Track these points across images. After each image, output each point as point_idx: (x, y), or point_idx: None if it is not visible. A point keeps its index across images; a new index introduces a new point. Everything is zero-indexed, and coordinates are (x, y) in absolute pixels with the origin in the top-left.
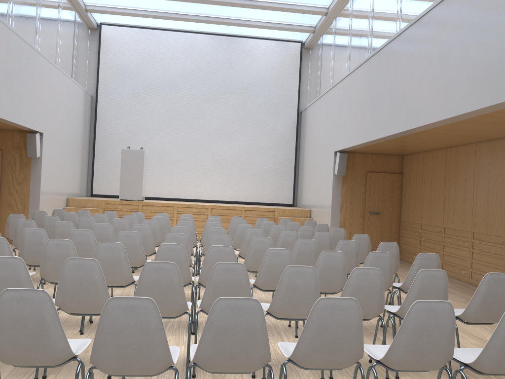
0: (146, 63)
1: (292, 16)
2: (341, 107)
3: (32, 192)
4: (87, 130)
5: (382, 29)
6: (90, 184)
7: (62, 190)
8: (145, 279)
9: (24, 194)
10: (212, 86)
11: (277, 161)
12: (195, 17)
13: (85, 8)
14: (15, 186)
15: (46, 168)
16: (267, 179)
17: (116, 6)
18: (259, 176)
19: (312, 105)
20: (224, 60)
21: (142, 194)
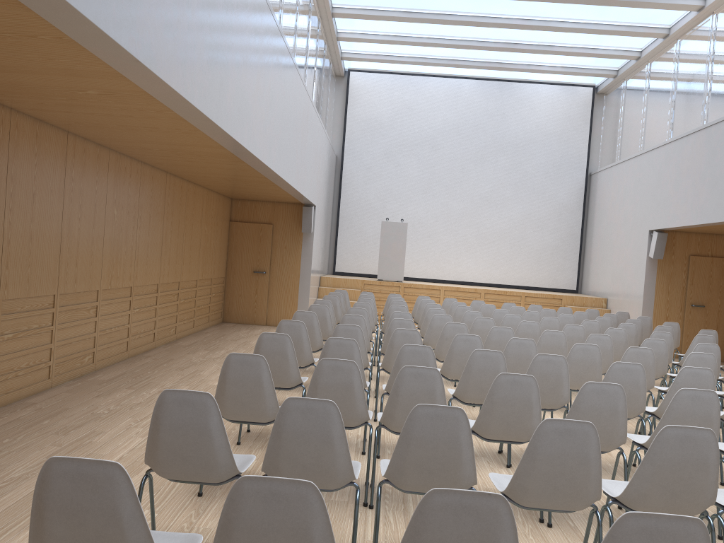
0: (401, 116)
1: (591, 60)
2: (662, 178)
3: (302, 270)
4: (332, 196)
5: None
6: (332, 260)
7: (318, 267)
8: (573, 357)
9: (295, 272)
10: (479, 143)
11: (558, 236)
12: (468, 62)
13: (341, 56)
14: (285, 263)
15: (314, 244)
16: (545, 258)
17: (377, 53)
18: (535, 255)
19: (611, 168)
20: (494, 111)
21: (403, 274)
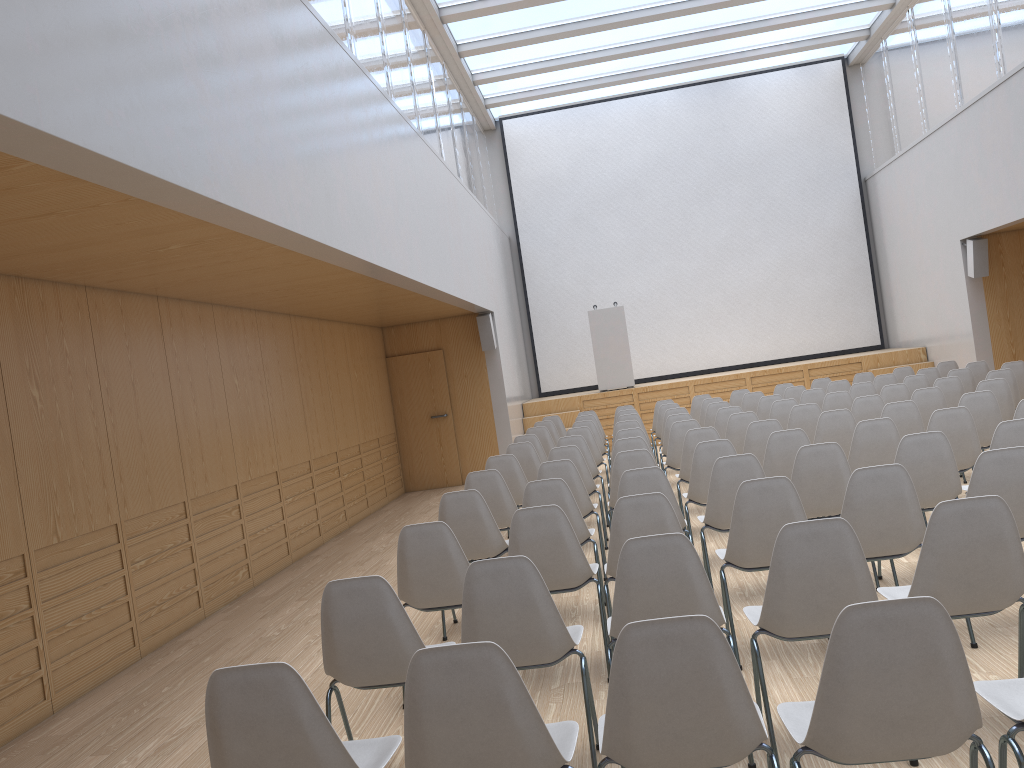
0: (584, 163)
1: (828, 24)
2: (961, 164)
3: (495, 402)
4: (515, 292)
5: (1021, 25)
6: (534, 378)
7: (516, 392)
8: (860, 440)
9: (485, 406)
10: (699, 174)
11: (839, 275)
12: (657, 69)
13: (485, 103)
14: (469, 397)
15: (503, 363)
16: (826, 310)
17: (531, 88)
18: (811, 309)
19: (891, 165)
20: (710, 125)
21: (633, 376)
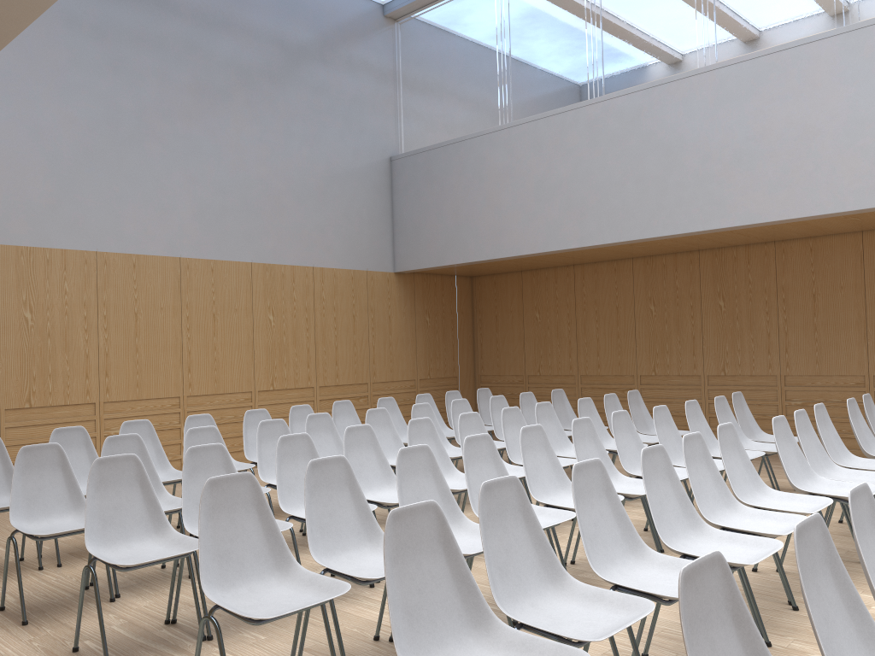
0: None
1: None
2: None
3: None
4: None
5: None
6: None
7: None
8: None
9: None
10: None
11: None
12: None
13: None
14: None
15: None
16: None
17: None
18: None
19: None
20: None
21: None
